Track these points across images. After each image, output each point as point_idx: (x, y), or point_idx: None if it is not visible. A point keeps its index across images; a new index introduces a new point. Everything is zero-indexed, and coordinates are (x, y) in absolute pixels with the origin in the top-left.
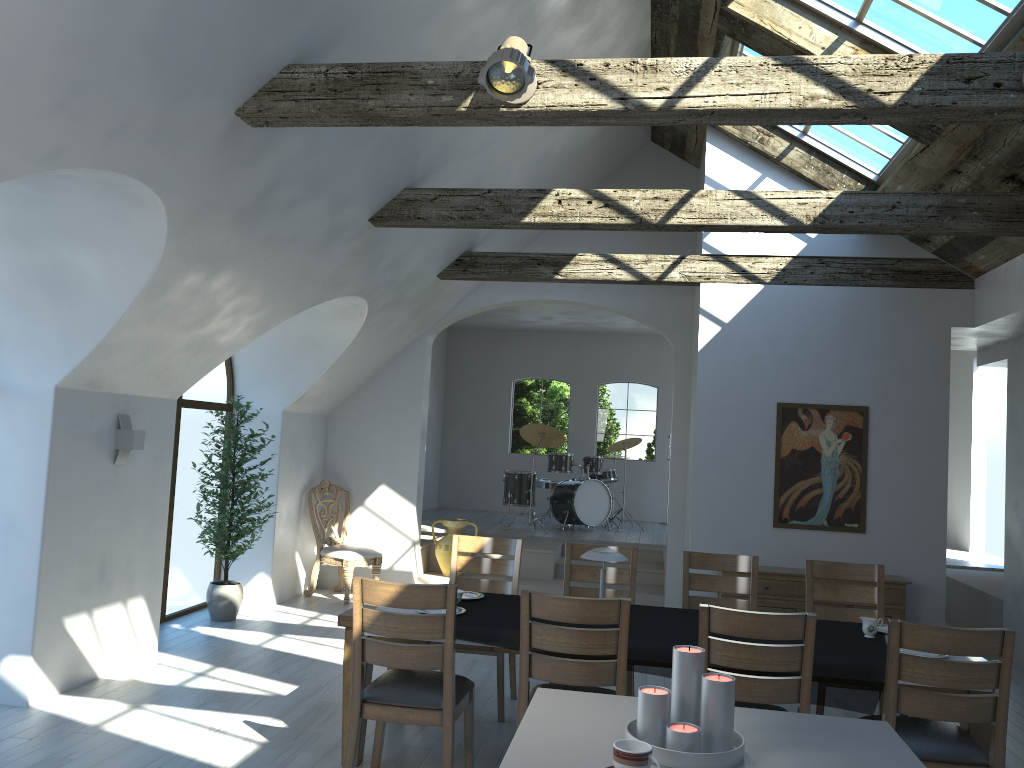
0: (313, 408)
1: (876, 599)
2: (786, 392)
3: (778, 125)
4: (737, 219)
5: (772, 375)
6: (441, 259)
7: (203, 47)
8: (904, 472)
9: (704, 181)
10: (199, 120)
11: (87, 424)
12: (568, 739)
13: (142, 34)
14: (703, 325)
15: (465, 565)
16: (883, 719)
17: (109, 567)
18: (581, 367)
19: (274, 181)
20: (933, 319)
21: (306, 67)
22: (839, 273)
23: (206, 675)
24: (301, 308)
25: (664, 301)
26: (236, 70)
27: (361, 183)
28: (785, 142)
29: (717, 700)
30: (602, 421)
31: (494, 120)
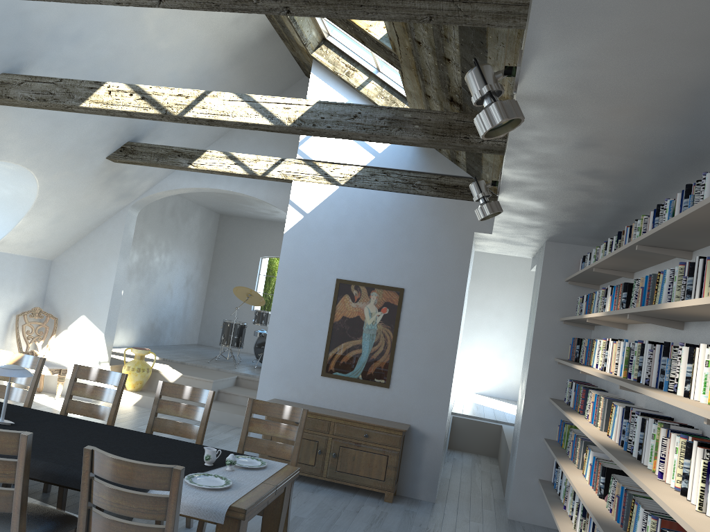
0: (28, 252)
1: (295, 437)
2: (344, 271)
3: (360, 62)
4: (236, 117)
5: (336, 257)
6: (101, 144)
7: None
8: (425, 343)
9: None
10: None
11: None
12: None
13: None
14: (290, 213)
15: None
16: None
17: None
18: None
19: None
20: (461, 224)
21: None
22: (396, 182)
23: None
24: None
25: None
26: None
27: None
28: (365, 76)
29: None
30: None
31: None
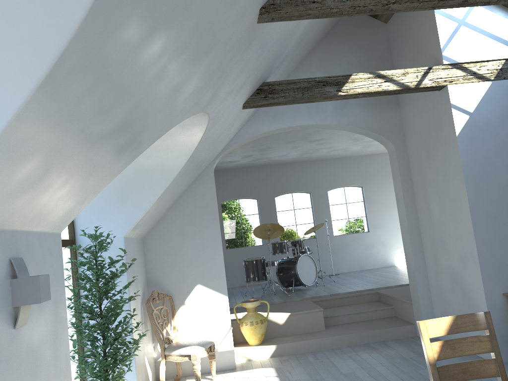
0: (139, 233)
1: None
2: None
3: None
4: None
5: None
6: (253, 86)
7: None
8: None
9: (431, 12)
10: None
11: None
12: None
13: None
14: (456, 116)
15: (440, 351)
16: None
17: None
18: (262, 187)
19: None
20: None
21: None
22: None
23: None
24: (179, 120)
25: (381, 116)
26: None
27: None
28: None
29: None
30: (280, 219)
31: None
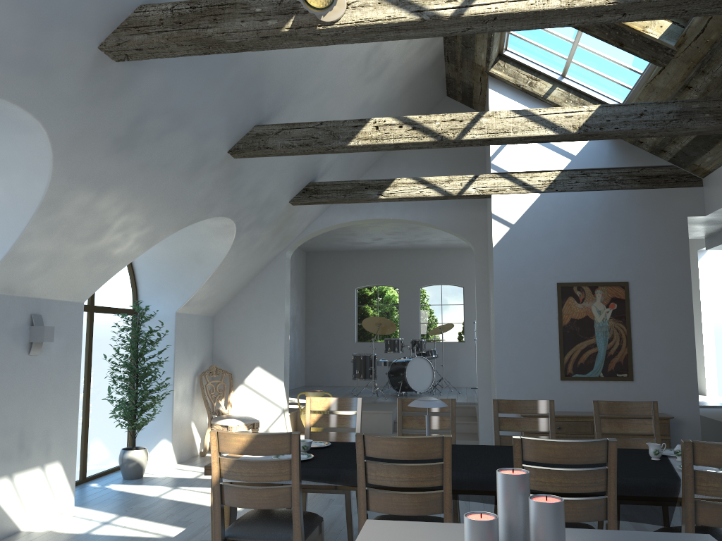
0: (201, 310)
1: (653, 429)
2: (563, 274)
3: (542, 71)
4: (518, 132)
5: (551, 262)
6: (291, 188)
7: None
8: (660, 331)
9: None
10: (66, 52)
11: (3, 322)
12: None
13: None
14: (495, 227)
15: (317, 421)
16: (683, 530)
17: (27, 439)
18: (406, 275)
19: (142, 113)
20: (673, 211)
21: (155, 6)
22: (597, 181)
23: (110, 523)
24: (180, 226)
25: (464, 214)
26: (94, 6)
27: (218, 119)
28: (549, 84)
29: (547, 523)
30: (424, 314)
31: (313, 40)
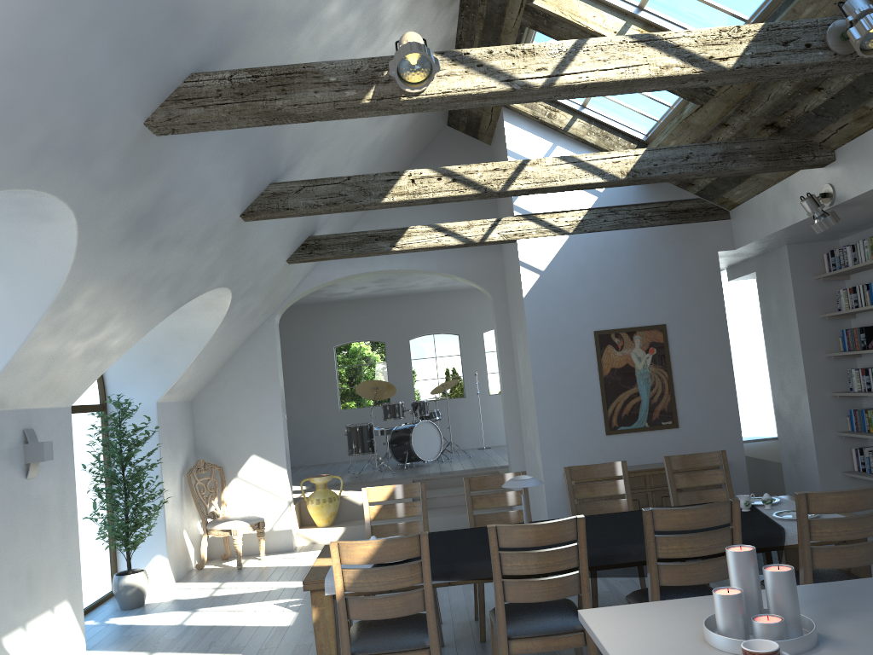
0: (181, 396)
1: (724, 479)
2: (599, 321)
3: (562, 102)
4: (566, 180)
5: (586, 309)
6: (291, 245)
7: (123, 60)
8: (700, 373)
9: (506, 154)
10: (113, 132)
11: None
12: (660, 651)
13: (72, 50)
14: (524, 275)
15: (377, 513)
16: (801, 576)
17: (35, 579)
18: (392, 326)
19: (170, 186)
20: (704, 247)
21: (210, 74)
22: (626, 218)
23: None
24: (180, 304)
25: (478, 259)
26: (149, 81)
27: (238, 182)
28: (569, 115)
29: (785, 588)
30: (416, 370)
31: (393, 109)
